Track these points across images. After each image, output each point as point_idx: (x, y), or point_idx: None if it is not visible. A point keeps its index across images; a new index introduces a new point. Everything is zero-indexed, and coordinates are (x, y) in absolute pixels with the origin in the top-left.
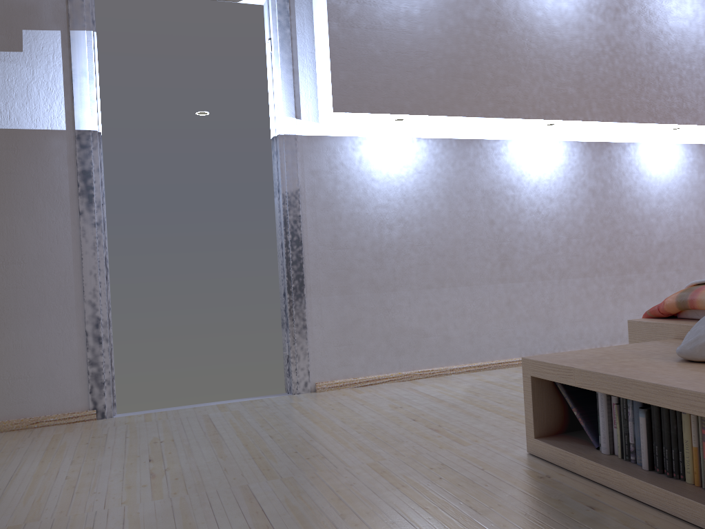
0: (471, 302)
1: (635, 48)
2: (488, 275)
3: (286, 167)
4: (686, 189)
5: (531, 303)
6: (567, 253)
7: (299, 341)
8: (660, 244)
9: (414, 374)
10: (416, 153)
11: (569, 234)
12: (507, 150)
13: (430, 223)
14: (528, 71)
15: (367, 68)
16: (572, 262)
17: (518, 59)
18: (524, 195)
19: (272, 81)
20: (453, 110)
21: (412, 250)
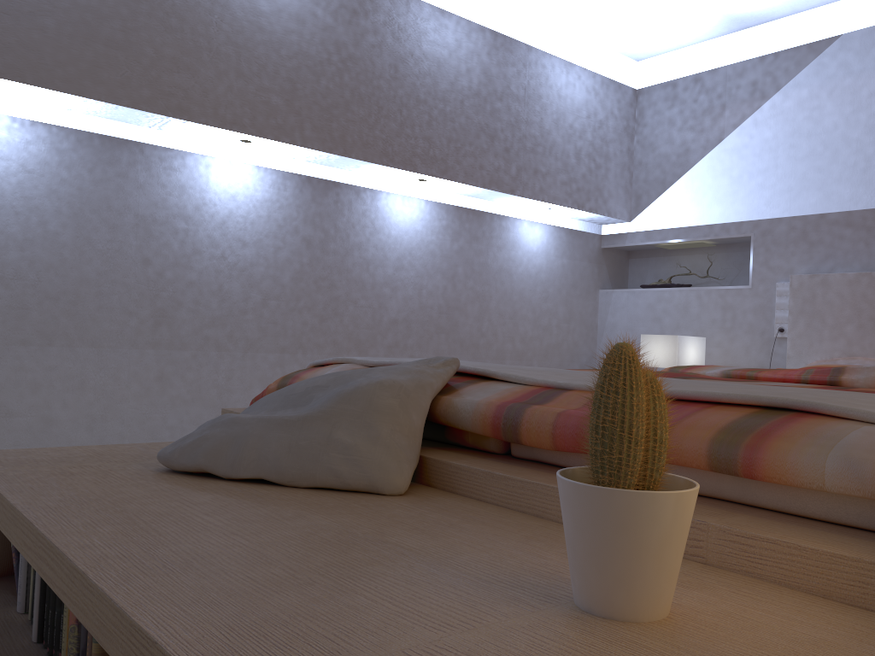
0: (98, 371)
1: (375, 67)
2: (131, 336)
3: None
4: (434, 257)
5: (196, 381)
6: (261, 318)
7: None
8: (393, 322)
9: None
10: (28, 143)
11: (267, 293)
12: (184, 165)
13: (40, 249)
14: (213, 60)
15: None
16: (266, 331)
17: (199, 40)
18: (203, 232)
19: None
20: (80, 87)
21: (1, 285)
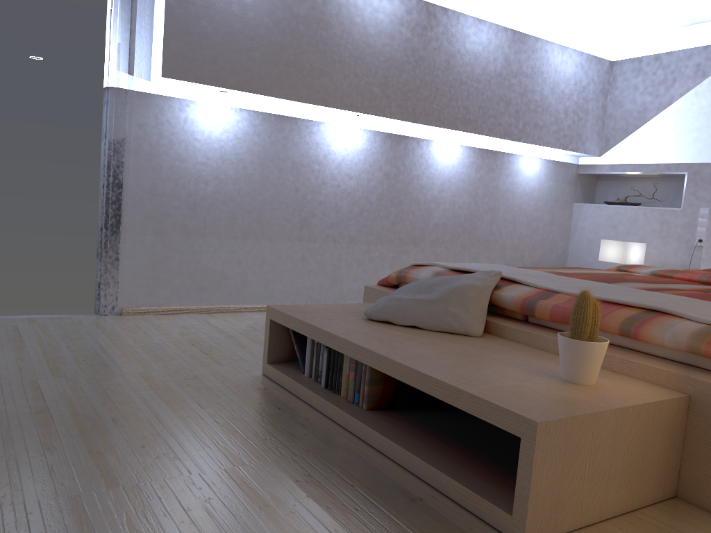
0: (271, 254)
1: (435, 63)
2: (288, 234)
3: (114, 117)
4: (464, 183)
5: (321, 261)
6: (358, 223)
7: (111, 271)
8: (435, 225)
9: (212, 309)
10: (238, 122)
11: (362, 208)
12: (318, 130)
13: (243, 184)
14: (341, 67)
15: (198, 43)
16: (361, 231)
17: (334, 56)
18: (328, 171)
19: (110, 36)
20: (271, 91)
21: (224, 204)
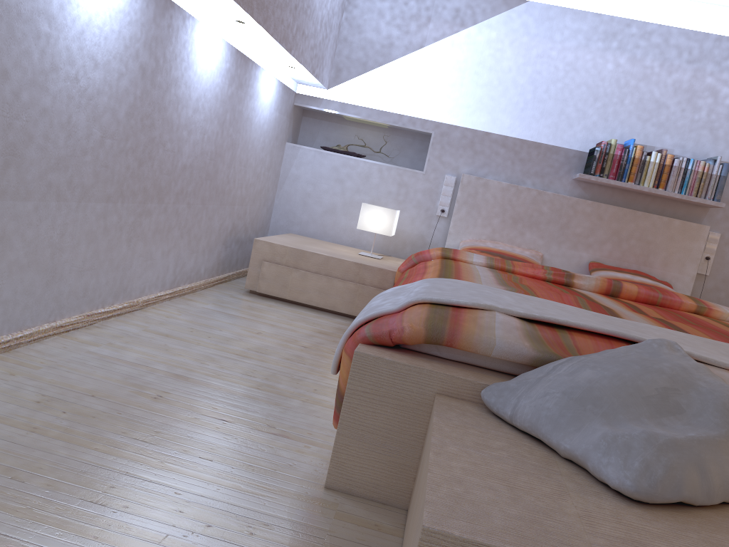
0: None
1: None
2: None
3: None
4: (217, 102)
5: (35, 240)
6: (97, 160)
7: None
8: (184, 168)
9: None
10: None
11: (105, 130)
12: None
13: None
14: None
15: None
16: (99, 177)
17: None
18: (64, 42)
19: None
20: None
21: None
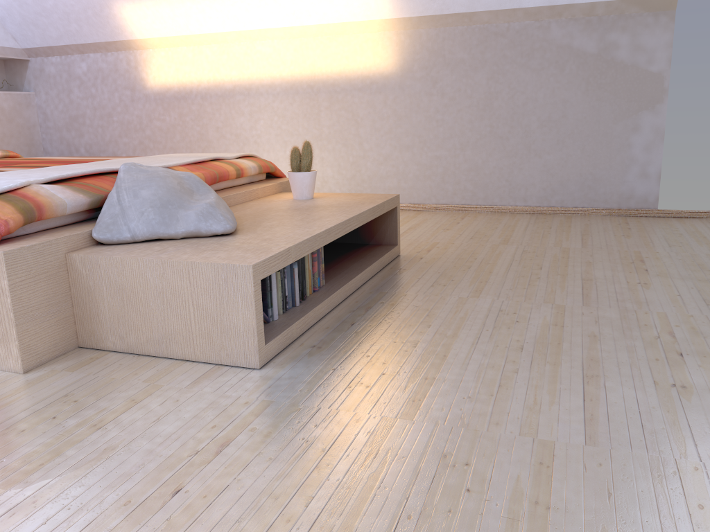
0: None
1: None
2: None
3: None
4: None
5: None
6: None
7: None
8: None
9: None
10: None
11: None
12: None
13: None
14: None
15: None
16: None
17: None
18: None
19: None
20: None
21: None
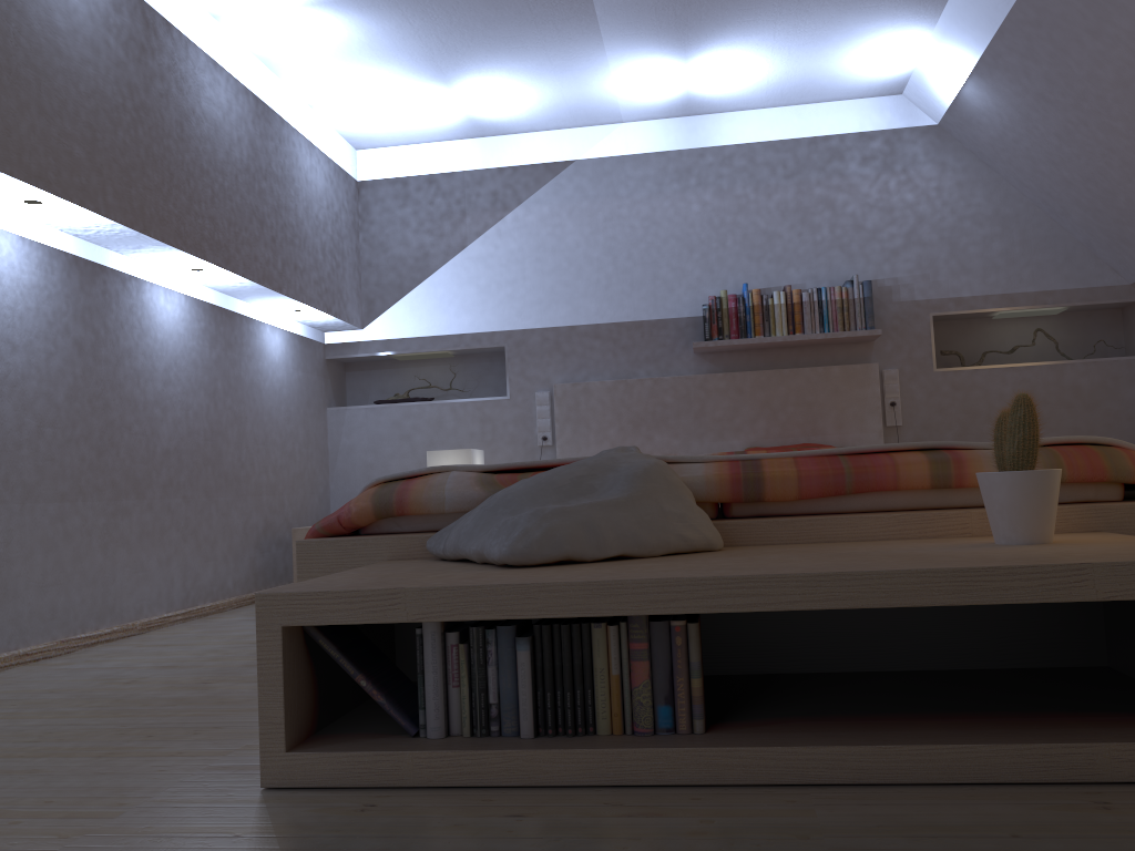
0: None
1: (164, 122)
2: None
3: None
4: (197, 369)
5: None
6: (38, 453)
7: None
8: (166, 453)
9: None
10: None
11: (42, 418)
12: None
13: None
14: (14, 85)
15: None
16: (45, 472)
17: None
18: None
19: None
20: None
21: None
